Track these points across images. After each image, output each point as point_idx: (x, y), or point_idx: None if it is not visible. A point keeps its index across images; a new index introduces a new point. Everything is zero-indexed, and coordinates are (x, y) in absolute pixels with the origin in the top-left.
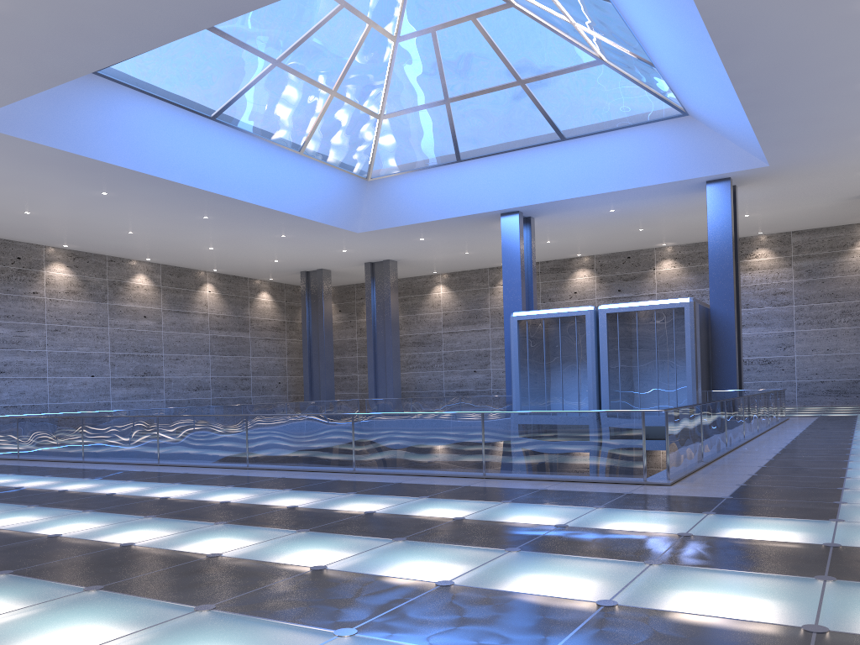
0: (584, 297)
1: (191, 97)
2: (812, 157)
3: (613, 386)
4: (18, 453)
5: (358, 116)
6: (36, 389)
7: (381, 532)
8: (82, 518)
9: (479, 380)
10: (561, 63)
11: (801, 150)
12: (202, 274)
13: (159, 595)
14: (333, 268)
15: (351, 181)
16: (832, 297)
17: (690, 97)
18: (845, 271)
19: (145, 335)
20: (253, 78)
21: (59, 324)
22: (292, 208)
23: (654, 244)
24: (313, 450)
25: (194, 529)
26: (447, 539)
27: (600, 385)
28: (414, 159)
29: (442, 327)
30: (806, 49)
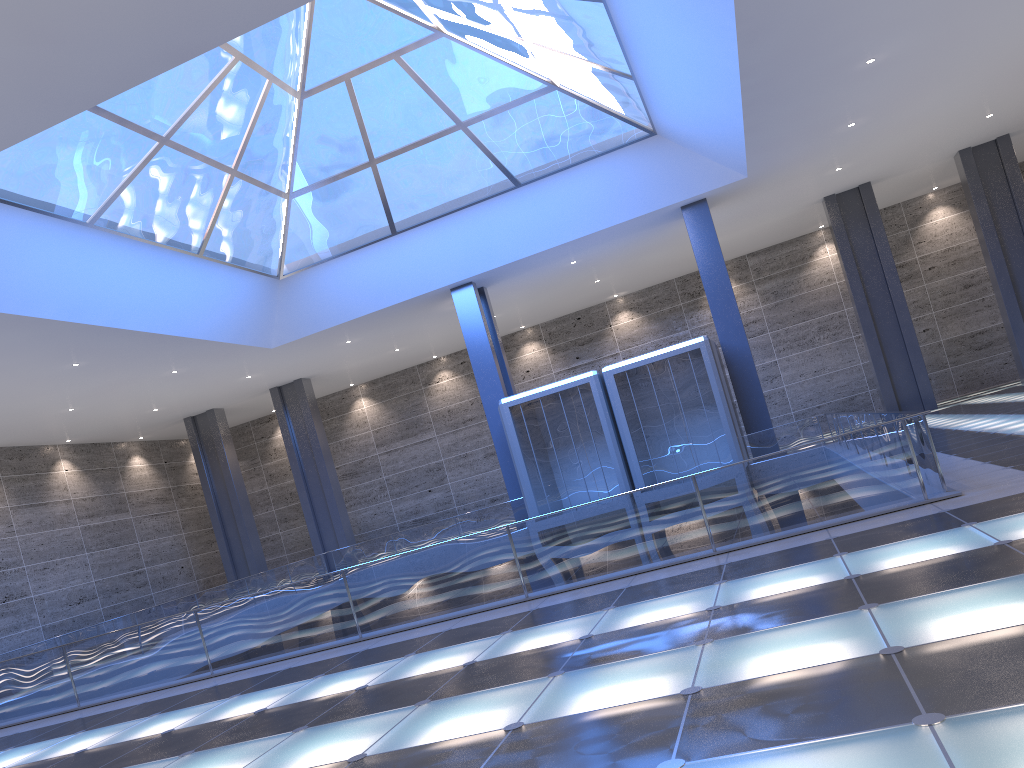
0: (540, 374)
1: (61, 200)
2: (791, 159)
3: (642, 456)
4: None
5: (263, 198)
6: None
7: (816, 611)
8: (324, 735)
9: (438, 500)
10: (507, 96)
11: (783, 153)
12: (52, 449)
13: (805, 735)
14: (228, 404)
15: (260, 283)
16: (805, 315)
17: (669, 110)
18: (811, 285)
19: None
20: (136, 164)
21: None
22: (194, 330)
23: (606, 297)
24: (459, 588)
25: (545, 688)
26: (926, 588)
27: (625, 459)
28: (337, 242)
29: (376, 448)
30: (822, 27)
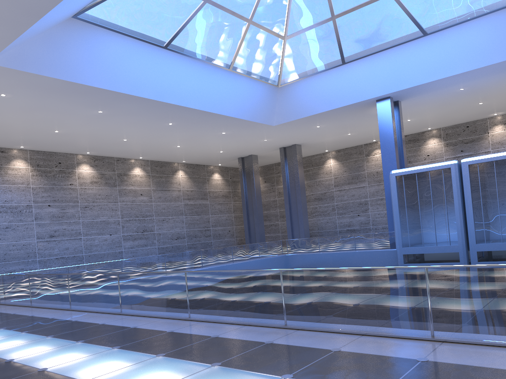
0: (435, 158)
1: (148, 32)
2: None
3: (477, 220)
4: (31, 302)
5: (268, 38)
6: (75, 245)
7: None
8: None
9: (362, 221)
10: None
11: None
12: (176, 164)
13: None
14: (259, 153)
15: (267, 88)
16: None
17: None
18: None
19: (142, 206)
20: (190, 14)
21: (87, 203)
22: (227, 111)
23: (488, 115)
24: (245, 304)
25: None
26: None
27: (465, 220)
28: (310, 67)
29: (333, 187)
30: None
